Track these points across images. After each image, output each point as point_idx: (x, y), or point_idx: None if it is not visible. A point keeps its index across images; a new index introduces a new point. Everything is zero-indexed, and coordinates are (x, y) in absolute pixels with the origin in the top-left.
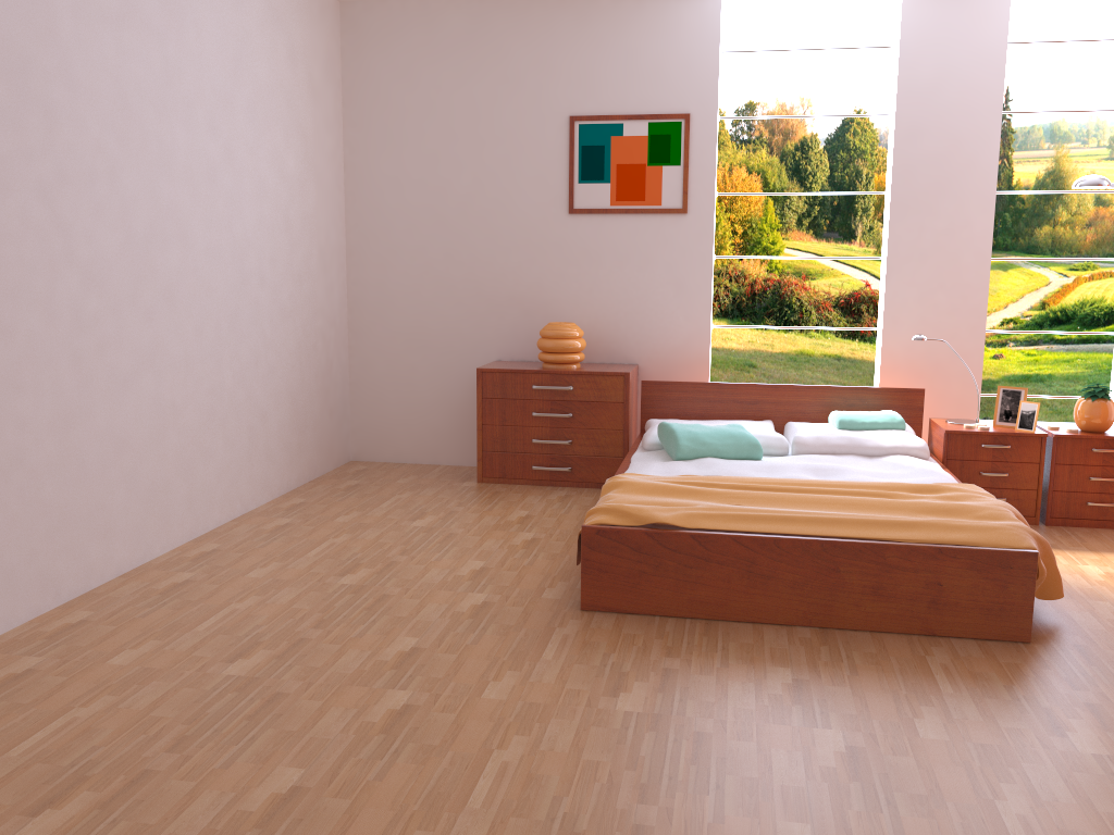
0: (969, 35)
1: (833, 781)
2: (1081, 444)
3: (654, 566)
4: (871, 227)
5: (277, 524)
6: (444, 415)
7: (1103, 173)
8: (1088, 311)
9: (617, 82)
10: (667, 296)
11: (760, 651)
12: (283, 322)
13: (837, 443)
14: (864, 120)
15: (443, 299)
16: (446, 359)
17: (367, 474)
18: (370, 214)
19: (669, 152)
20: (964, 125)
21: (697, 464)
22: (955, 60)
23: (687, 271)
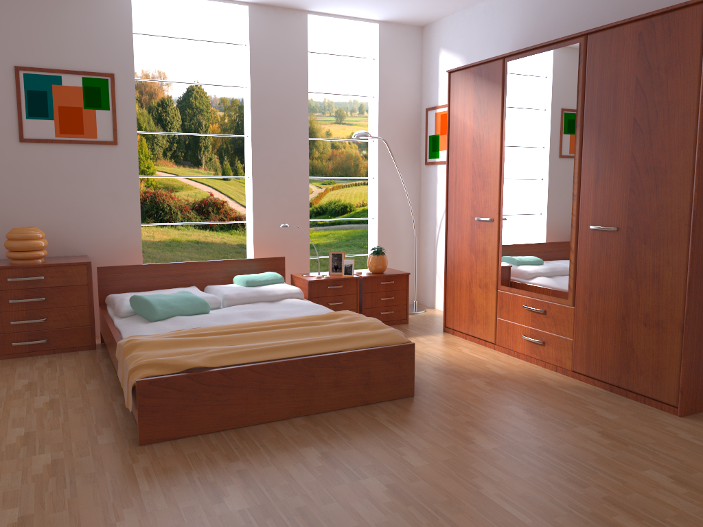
0: (288, 44)
1: (399, 510)
2: (375, 280)
3: (194, 400)
4: (211, 158)
5: None
6: None
7: (334, 131)
8: (333, 207)
9: (54, 44)
10: (107, 204)
11: (286, 441)
12: None
13: (251, 295)
14: (201, 90)
15: None
16: None
17: None
18: None
19: (100, 100)
20: (289, 97)
21: (173, 322)
22: (281, 58)
23: (120, 186)
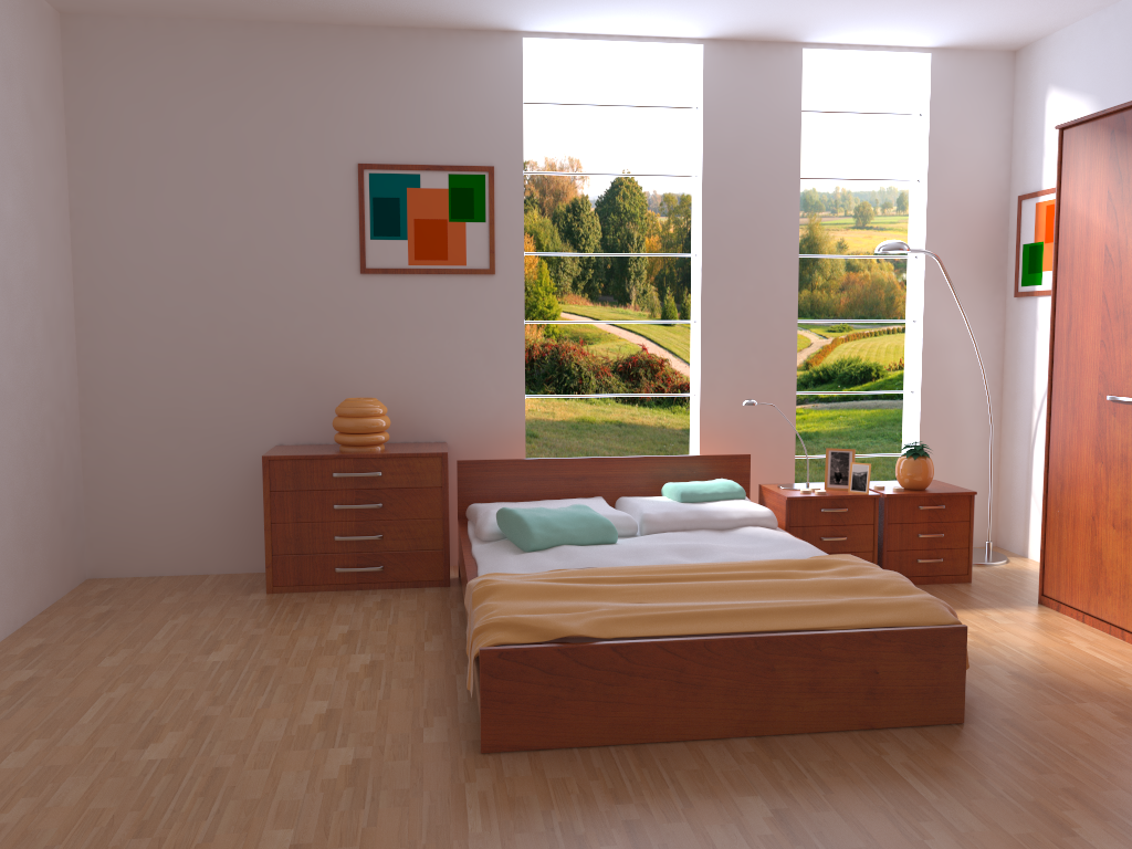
0: (767, 100)
1: None
2: (909, 502)
3: (569, 689)
4: (645, 291)
5: (18, 680)
6: (212, 514)
7: (851, 240)
8: (846, 370)
9: (411, 128)
10: (476, 365)
11: (715, 778)
12: (4, 409)
13: (687, 518)
14: (632, 183)
15: (207, 374)
16: (213, 446)
17: (117, 595)
18: (107, 273)
19: (473, 207)
20: (767, 189)
21: (556, 555)
22: (755, 124)
23: (497, 337)
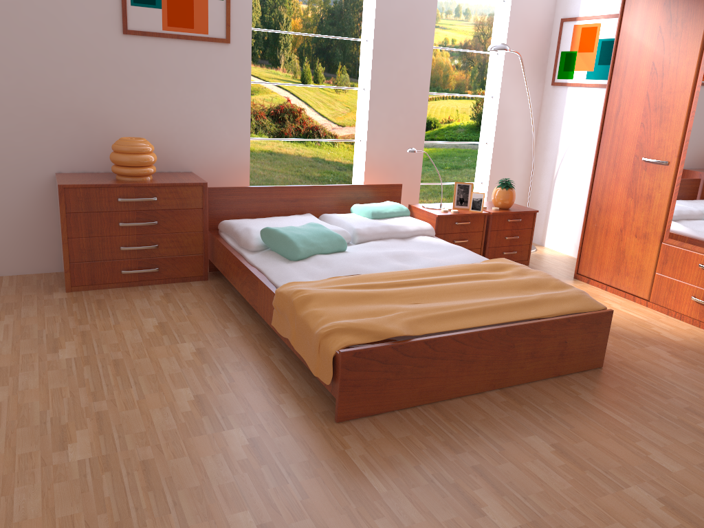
0: None
1: None
2: (503, 217)
3: (396, 372)
4: (290, 58)
5: None
6: (2, 228)
7: None
8: None
9: None
10: (215, 114)
11: (500, 425)
12: None
13: (382, 231)
14: None
15: None
16: None
17: None
18: None
19: None
20: None
21: (317, 263)
22: None
23: (230, 93)
